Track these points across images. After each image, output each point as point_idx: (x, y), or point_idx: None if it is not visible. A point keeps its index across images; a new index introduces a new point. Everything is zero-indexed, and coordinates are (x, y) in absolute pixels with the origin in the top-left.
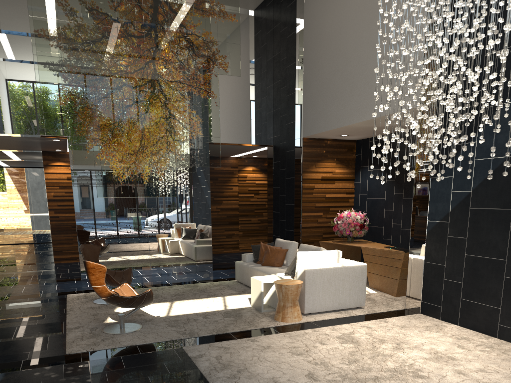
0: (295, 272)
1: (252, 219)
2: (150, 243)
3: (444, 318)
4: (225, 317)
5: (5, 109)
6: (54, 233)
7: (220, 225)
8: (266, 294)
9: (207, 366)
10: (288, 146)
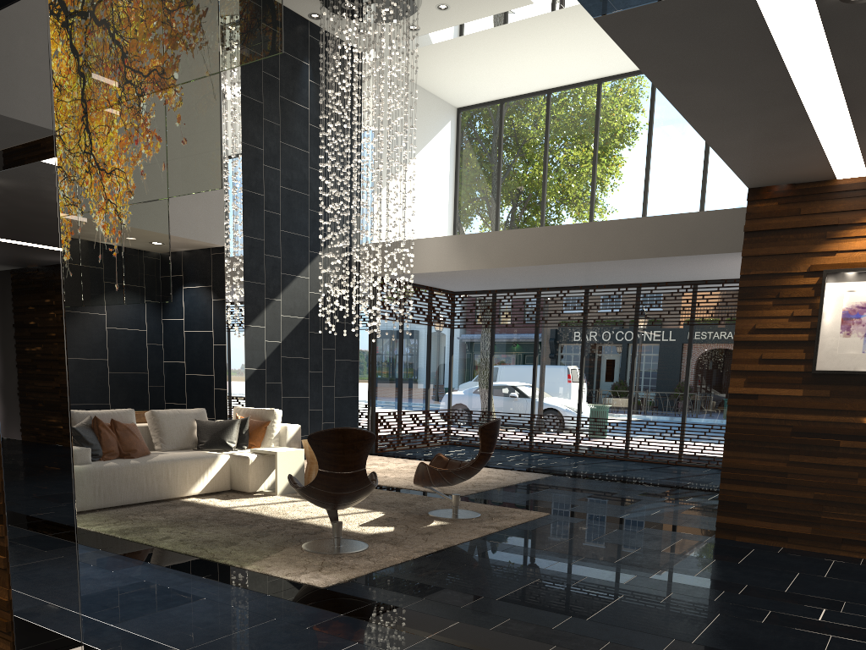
0: (273, 436)
1: None
2: None
3: None
4: None
5: None
6: None
7: None
8: (270, 475)
9: (485, 487)
10: None
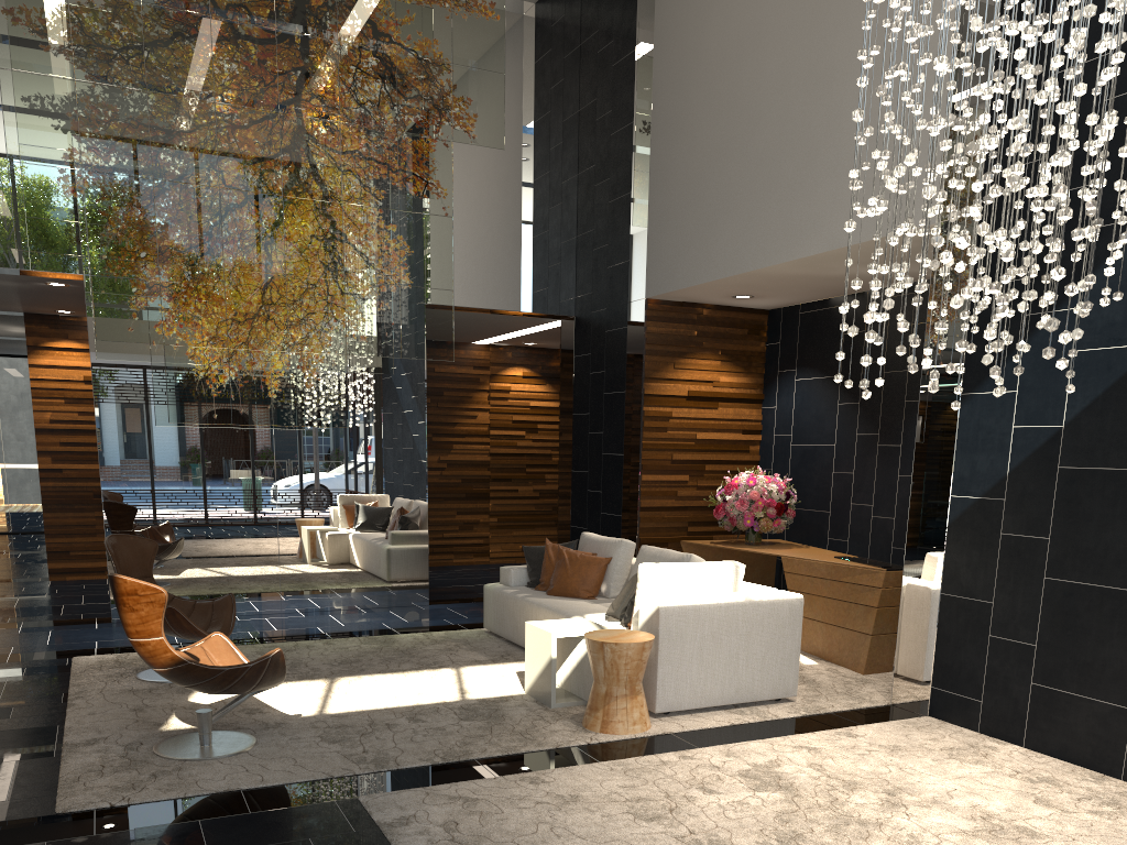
0: (634, 612)
1: (520, 489)
2: (281, 536)
3: (988, 729)
4: (463, 721)
5: None
6: (51, 508)
7: (447, 501)
8: (562, 665)
9: None
10: (611, 319)
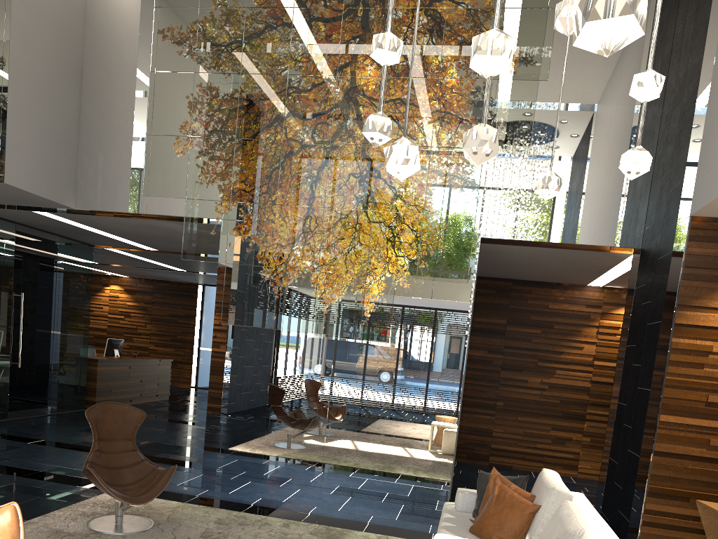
0: None
1: None
2: (329, 425)
3: None
4: None
5: (142, 176)
6: None
7: (544, 417)
8: None
9: None
10: (662, 246)
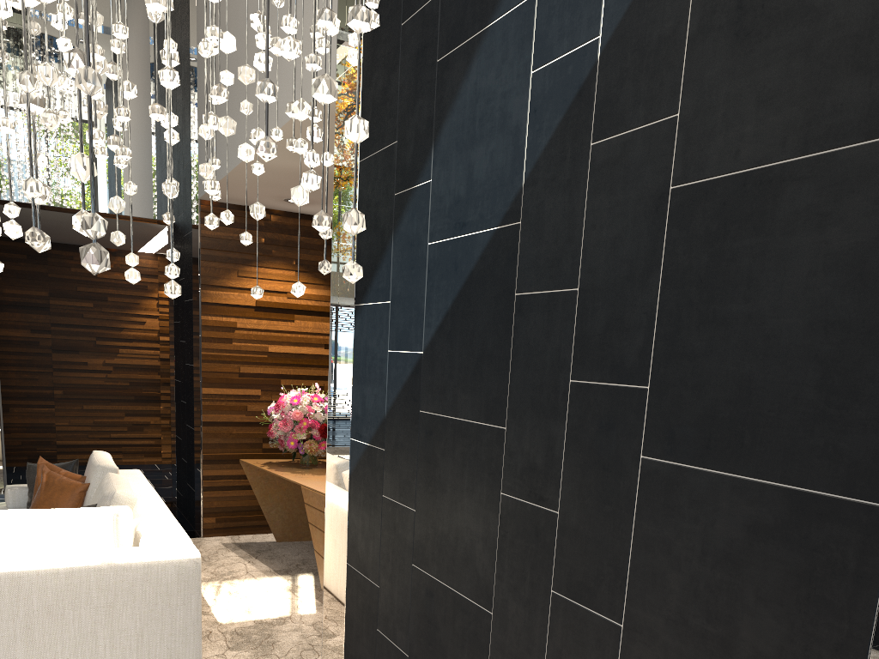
0: None
1: None
2: None
3: None
4: None
5: None
6: None
7: (115, 403)
8: None
9: None
10: (185, 223)
